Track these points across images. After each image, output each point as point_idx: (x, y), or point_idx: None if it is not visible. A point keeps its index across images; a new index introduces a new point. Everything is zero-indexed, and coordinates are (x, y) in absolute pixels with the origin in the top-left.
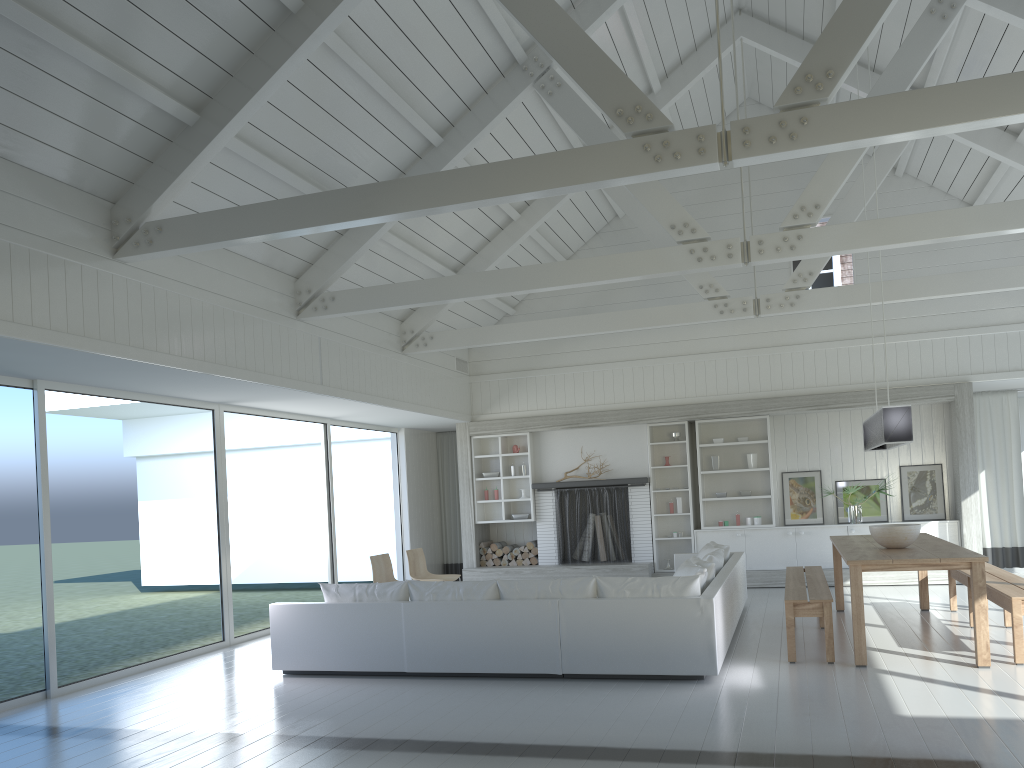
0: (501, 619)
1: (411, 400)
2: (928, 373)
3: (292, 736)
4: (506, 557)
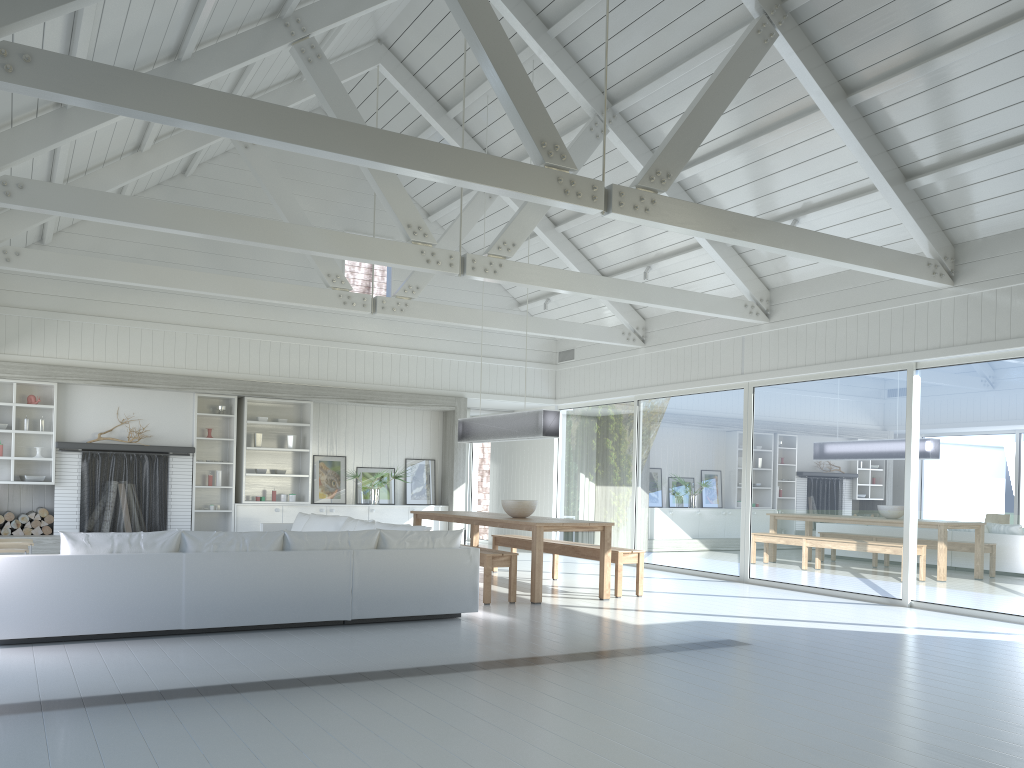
0: (296, 569)
1: None
2: (438, 385)
3: (228, 685)
4: (10, 525)
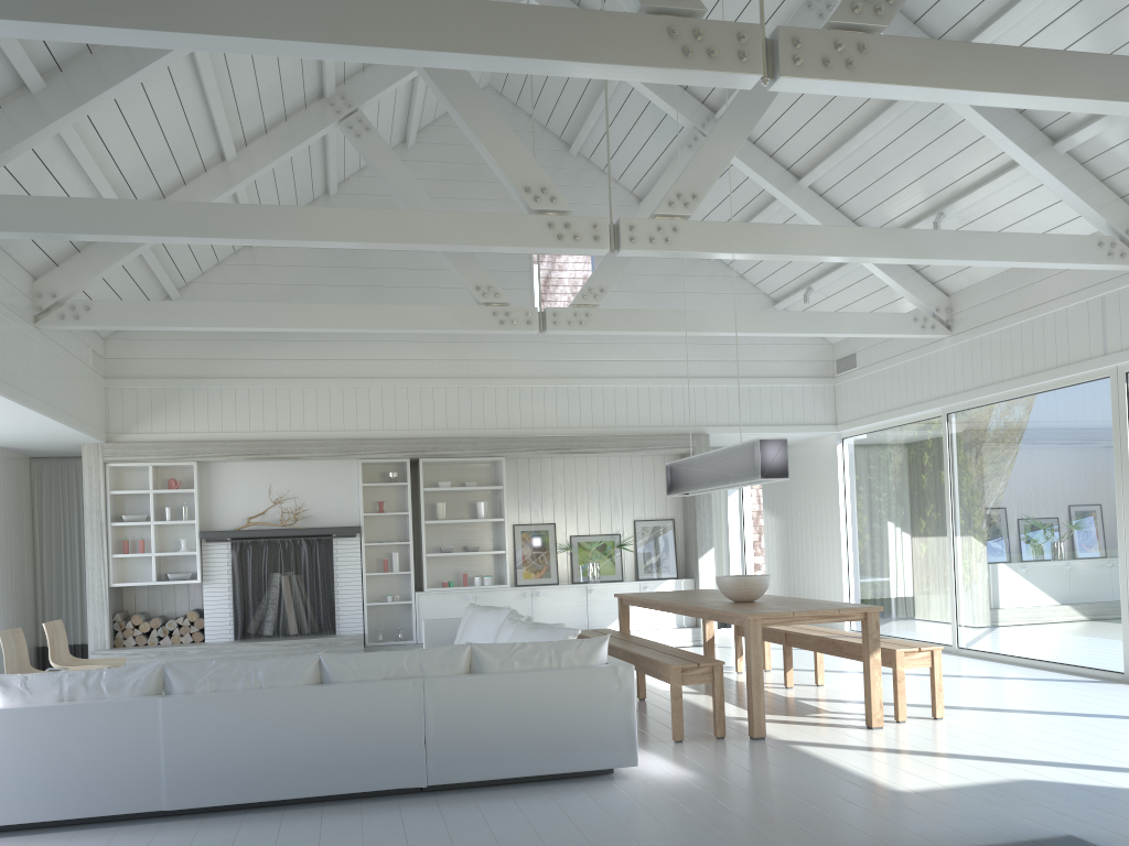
0: (334, 713)
1: (44, 398)
2: (668, 421)
3: None
4: (156, 633)
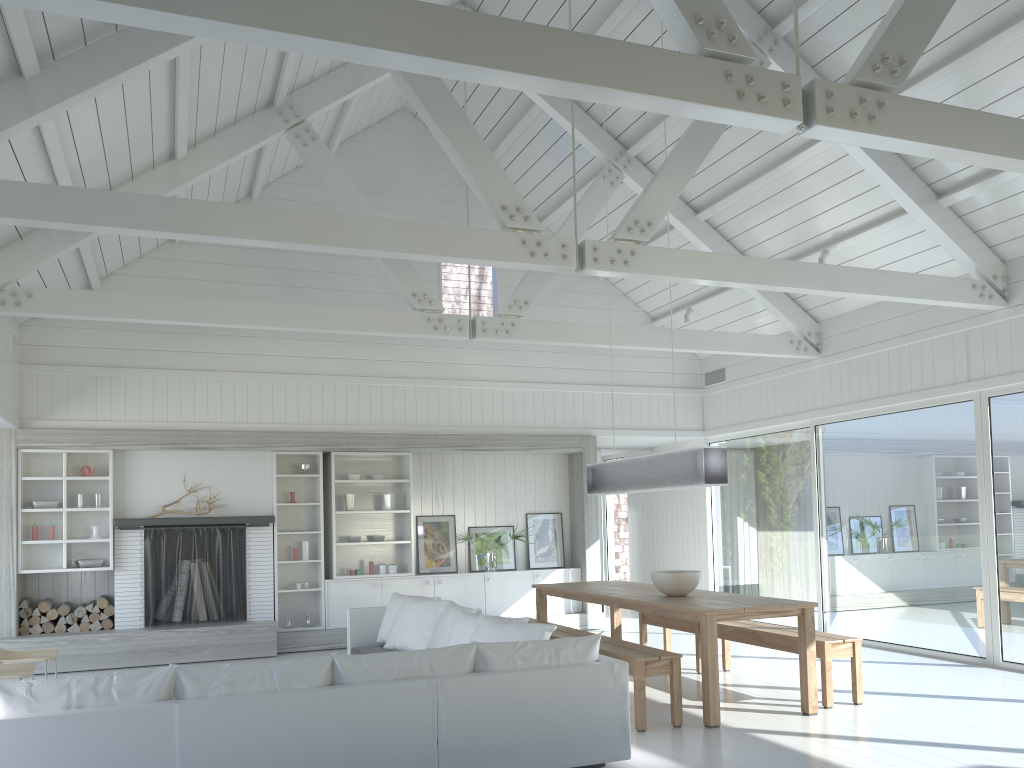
0: (350, 715)
1: None
2: (560, 423)
3: None
4: (64, 620)
